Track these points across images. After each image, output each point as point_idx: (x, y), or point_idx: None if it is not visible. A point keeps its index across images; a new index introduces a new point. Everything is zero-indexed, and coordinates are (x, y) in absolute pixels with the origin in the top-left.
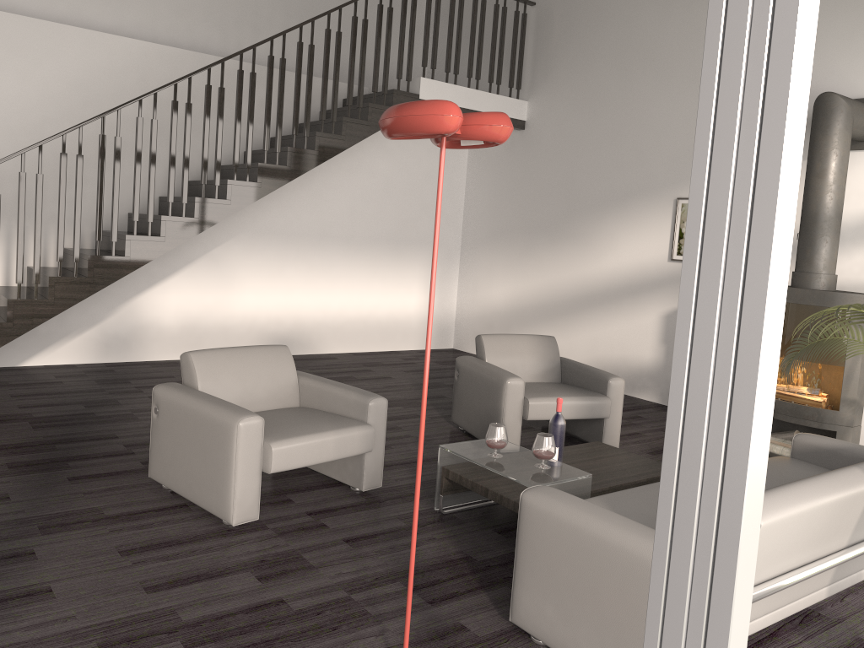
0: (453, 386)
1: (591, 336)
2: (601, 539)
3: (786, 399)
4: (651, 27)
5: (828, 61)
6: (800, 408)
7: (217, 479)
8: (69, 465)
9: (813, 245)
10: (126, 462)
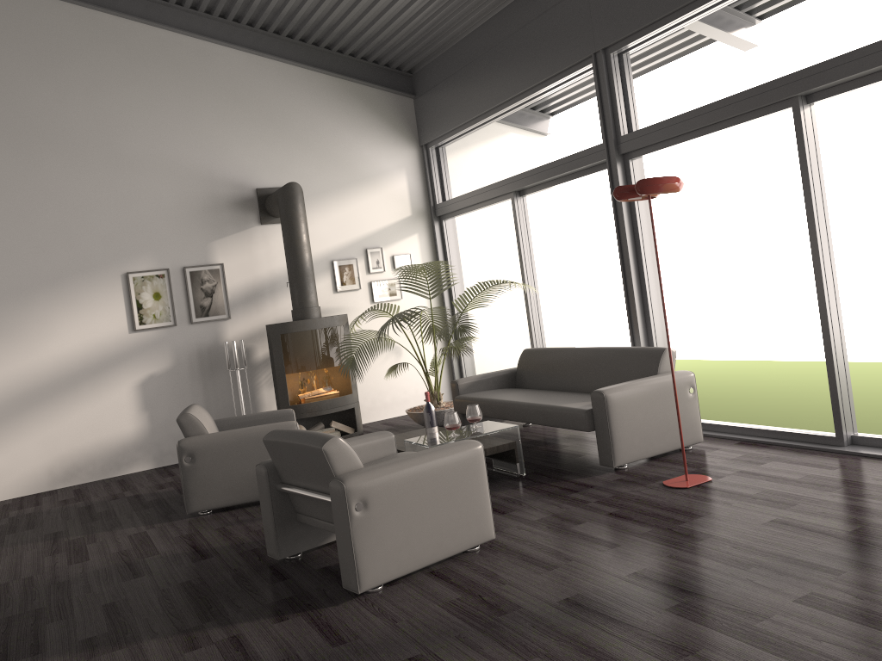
0: (5, 533)
1: (44, 435)
2: (650, 387)
3: (315, 401)
4: (47, 107)
5: (238, 159)
6: (335, 400)
7: (474, 509)
8: (278, 660)
9: (310, 288)
10: (276, 630)
